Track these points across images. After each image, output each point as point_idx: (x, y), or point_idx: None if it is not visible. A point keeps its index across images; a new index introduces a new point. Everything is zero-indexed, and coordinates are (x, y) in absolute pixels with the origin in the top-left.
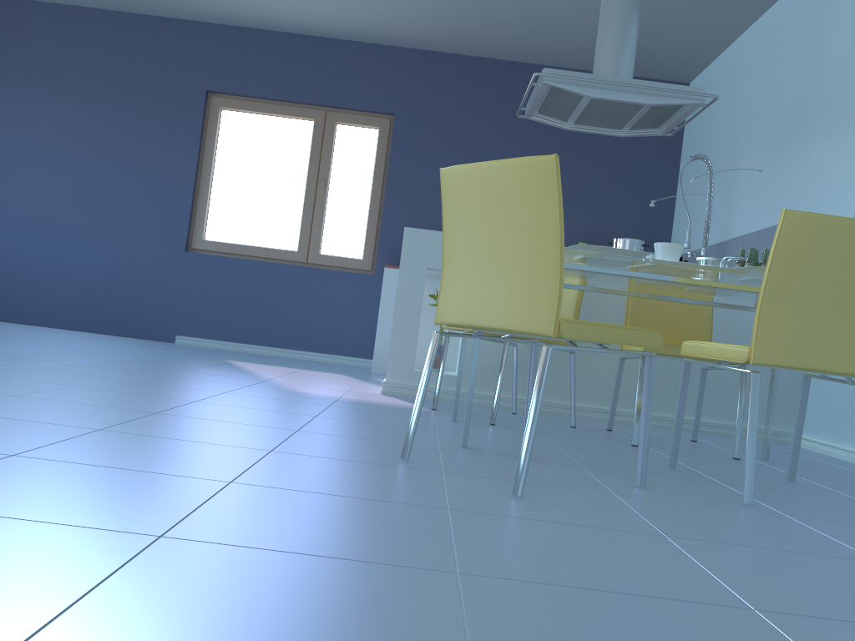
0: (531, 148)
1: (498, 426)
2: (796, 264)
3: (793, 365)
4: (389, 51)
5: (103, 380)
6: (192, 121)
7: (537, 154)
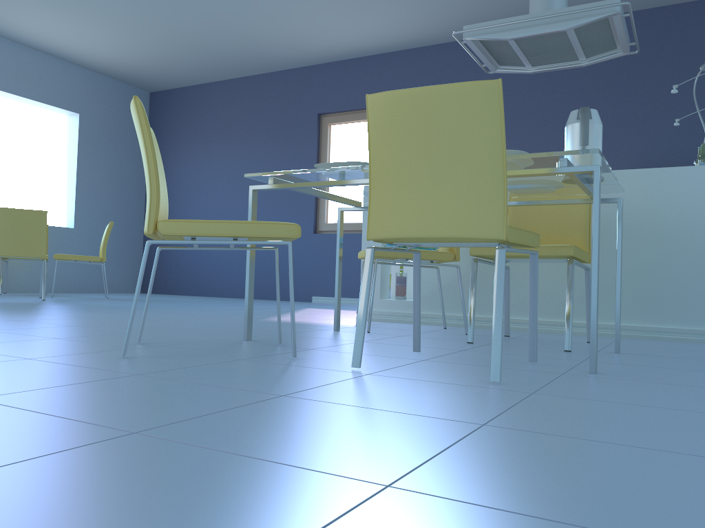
0: (574, 97)
1: (370, 333)
2: (386, 141)
3: (396, 236)
4: (442, 48)
5: (126, 315)
6: (310, 138)
7: (580, 102)
